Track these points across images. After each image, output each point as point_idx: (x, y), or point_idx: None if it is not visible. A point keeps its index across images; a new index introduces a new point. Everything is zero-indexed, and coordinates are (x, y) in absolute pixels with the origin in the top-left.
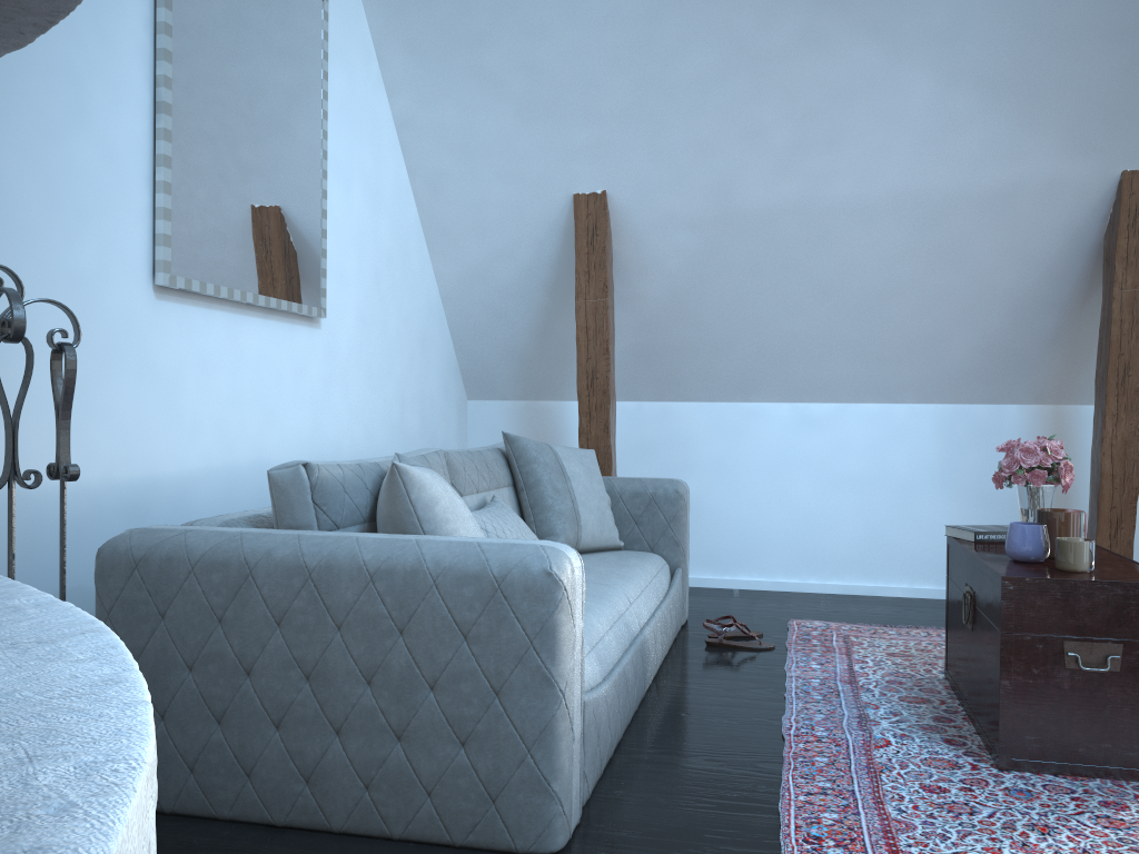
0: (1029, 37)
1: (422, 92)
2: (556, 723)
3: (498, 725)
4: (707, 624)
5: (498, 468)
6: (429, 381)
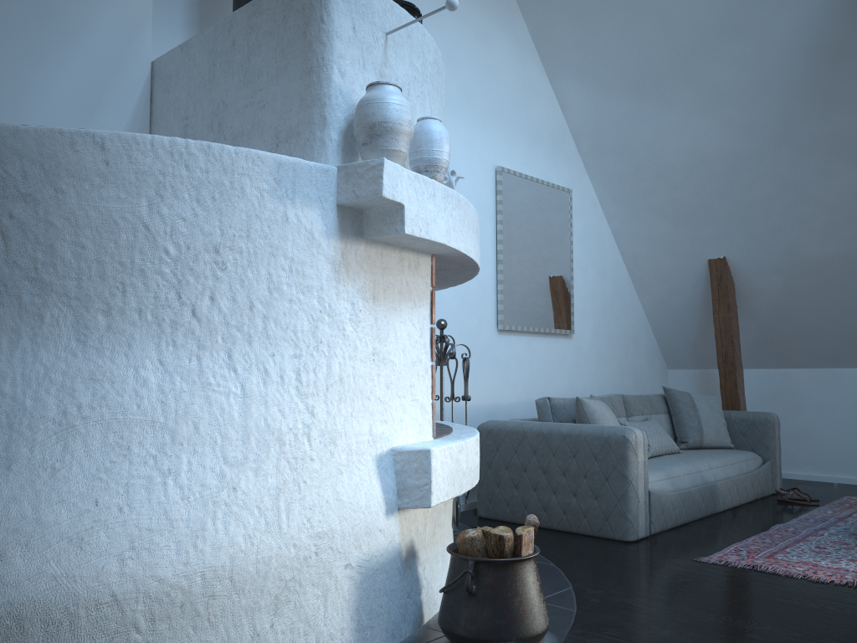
0: None
1: (623, 218)
2: (628, 492)
3: (607, 491)
4: (778, 490)
5: (658, 404)
6: (639, 360)
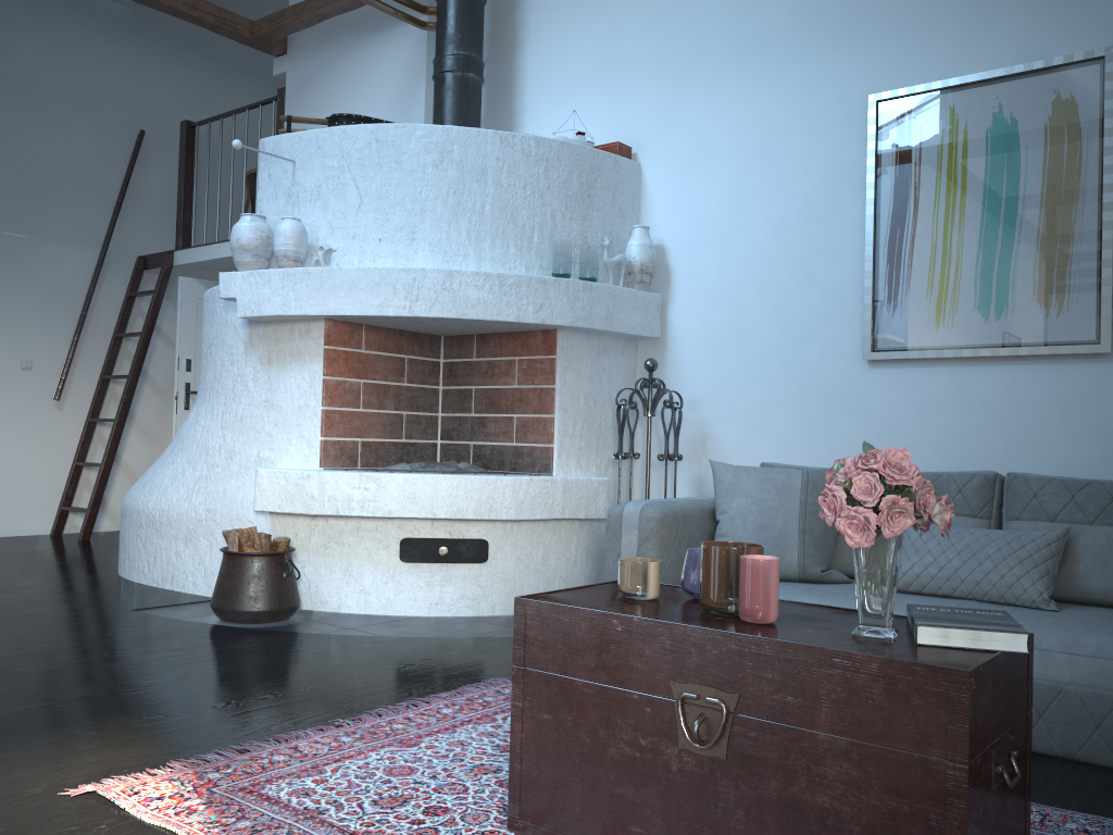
0: None
1: None
2: None
3: None
4: None
5: None
6: None
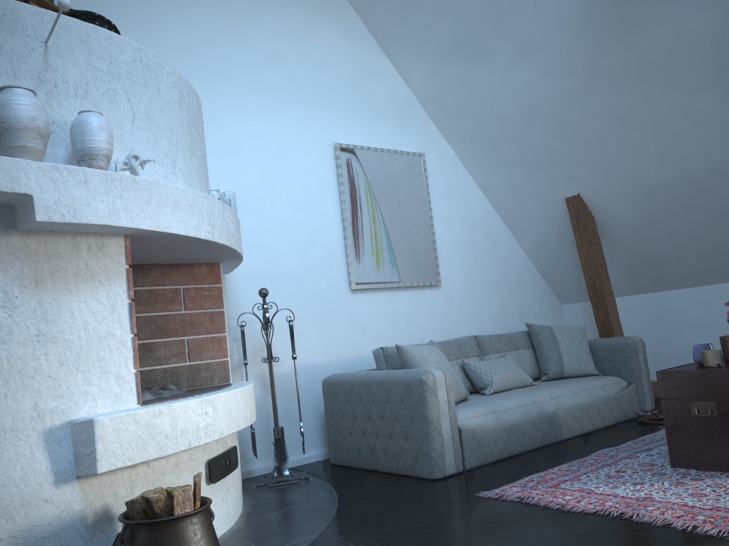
0: None
1: (484, 172)
2: (430, 432)
3: (413, 432)
4: (638, 412)
5: (520, 340)
6: (525, 300)
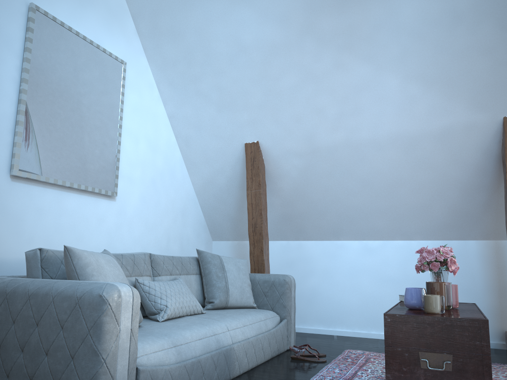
0: (441, 55)
1: (177, 102)
2: (99, 376)
3: (71, 375)
4: (292, 347)
5: (190, 265)
6: (187, 230)
